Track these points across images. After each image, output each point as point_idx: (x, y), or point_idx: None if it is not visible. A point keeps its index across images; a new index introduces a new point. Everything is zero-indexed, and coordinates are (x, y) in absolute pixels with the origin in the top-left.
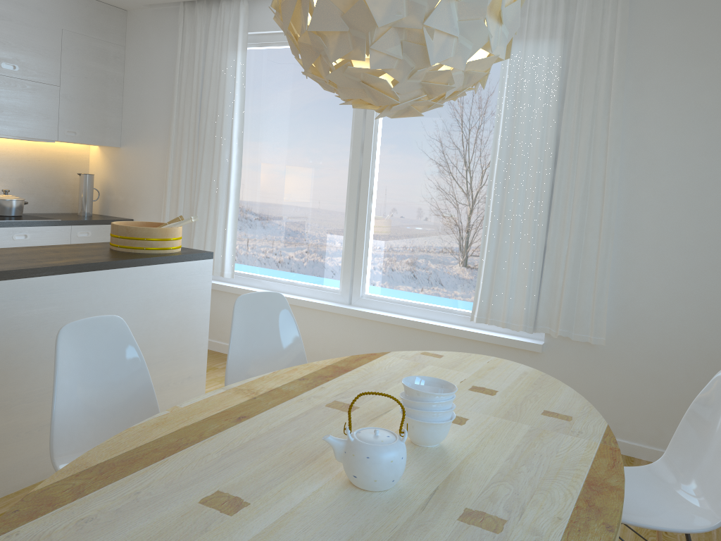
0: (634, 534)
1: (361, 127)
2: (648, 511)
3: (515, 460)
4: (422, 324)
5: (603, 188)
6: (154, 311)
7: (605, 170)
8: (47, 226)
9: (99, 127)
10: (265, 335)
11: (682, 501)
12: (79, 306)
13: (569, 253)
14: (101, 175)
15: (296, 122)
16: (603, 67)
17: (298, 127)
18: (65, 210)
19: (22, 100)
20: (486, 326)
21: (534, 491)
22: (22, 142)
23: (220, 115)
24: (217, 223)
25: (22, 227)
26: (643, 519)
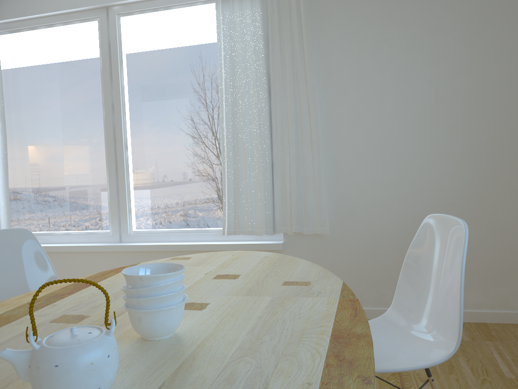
0: (378, 381)
1: (110, 90)
2: (391, 356)
3: (257, 331)
4: (184, 246)
5: (308, 109)
6: None
7: (308, 94)
8: None
9: None
10: (12, 272)
11: (416, 340)
12: None
13: (292, 164)
14: None
15: (53, 93)
16: (294, 15)
17: (55, 97)
18: None
19: None
20: (236, 238)
21: (278, 359)
22: None
23: None
24: None
25: None
26: (389, 364)
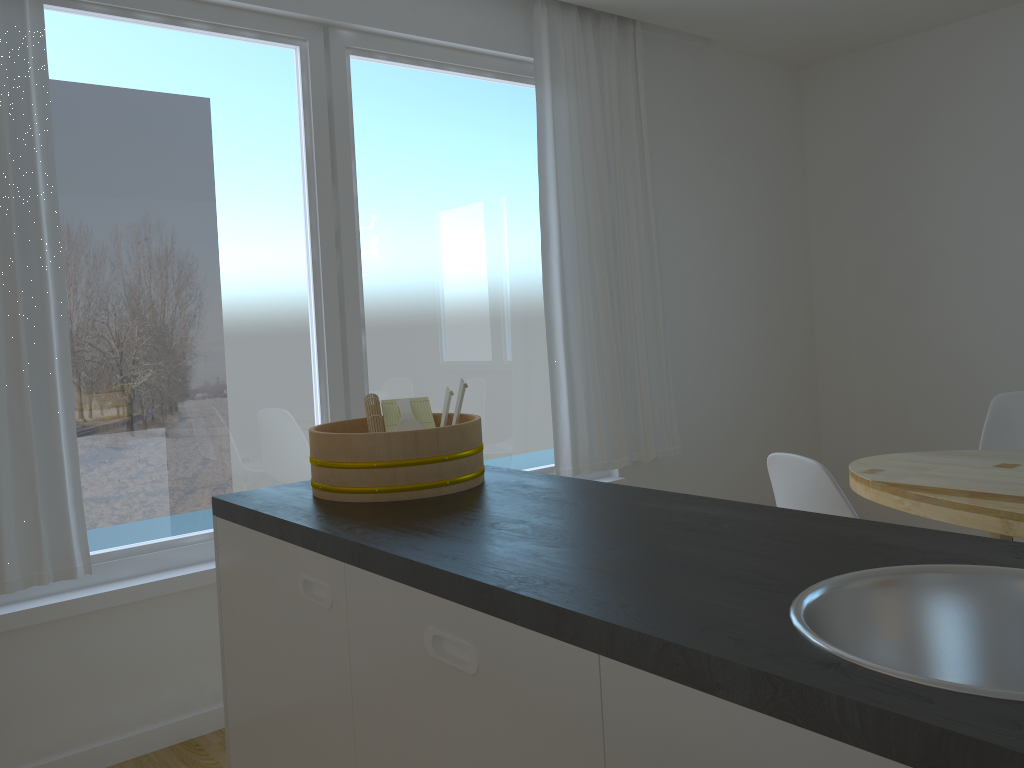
0: None
1: (332, 202)
2: None
3: None
4: None
5: (651, 276)
6: None
7: (650, 255)
8: None
9: None
10: None
11: None
12: None
13: (644, 356)
14: None
15: (177, 188)
16: (634, 137)
17: (182, 198)
18: None
19: None
20: None
21: None
22: None
23: None
24: (34, 446)
25: None
26: None
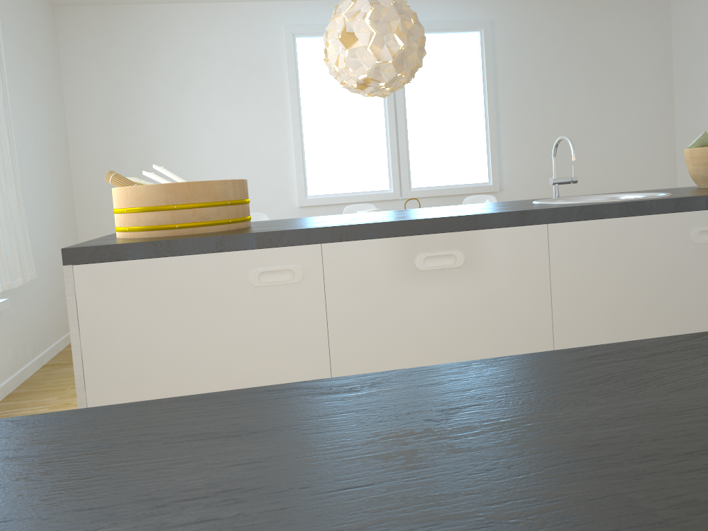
0: None
1: None
2: None
3: None
4: None
5: (9, 138)
6: None
7: (7, 121)
8: None
9: None
10: None
11: None
12: None
13: (17, 200)
14: None
15: None
16: None
17: None
18: None
19: None
20: None
21: None
22: None
23: None
24: None
25: None
26: None
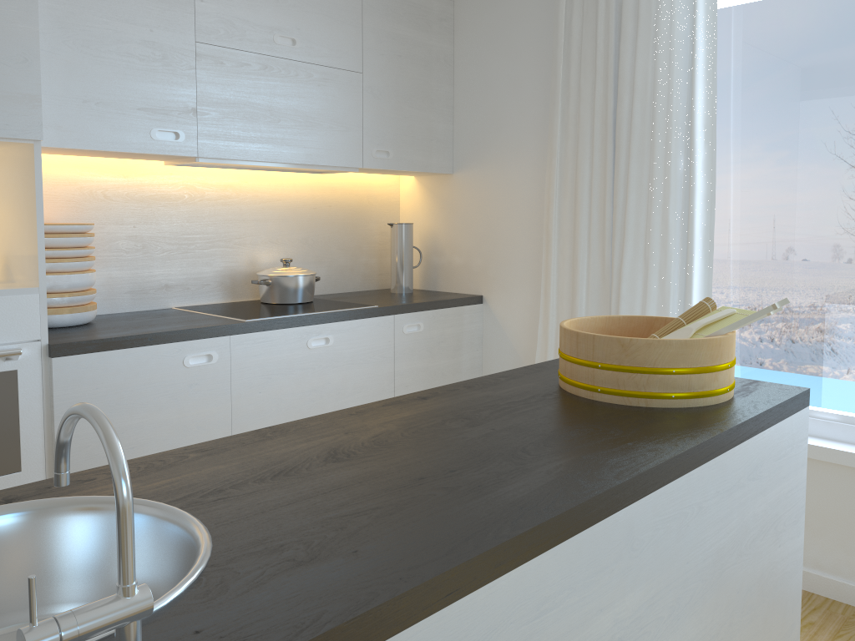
0: None
1: None
2: None
3: None
4: None
5: None
6: (728, 575)
7: None
8: (358, 319)
9: (421, 140)
10: None
11: None
12: (602, 626)
13: None
14: (421, 224)
15: (843, 77)
16: None
17: (848, 87)
18: (368, 285)
19: (308, 99)
20: None
21: None
22: (304, 178)
23: (663, 85)
24: (669, 299)
25: (320, 324)
26: None
